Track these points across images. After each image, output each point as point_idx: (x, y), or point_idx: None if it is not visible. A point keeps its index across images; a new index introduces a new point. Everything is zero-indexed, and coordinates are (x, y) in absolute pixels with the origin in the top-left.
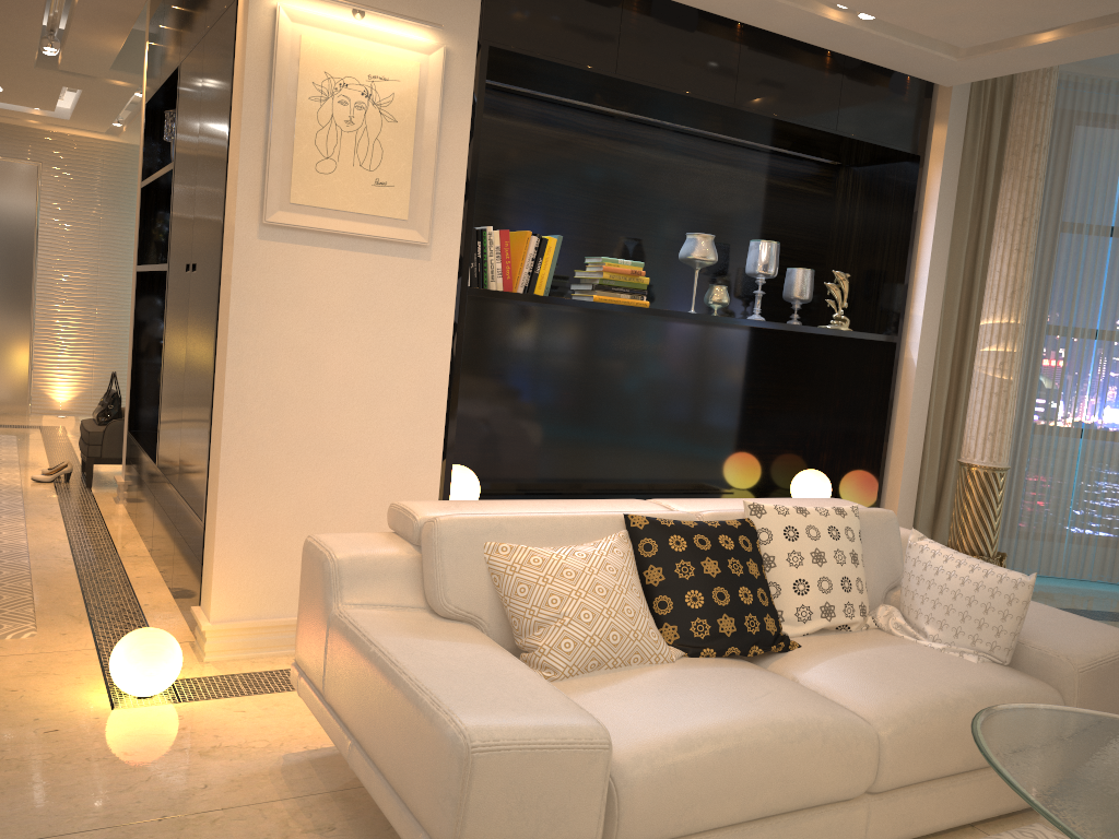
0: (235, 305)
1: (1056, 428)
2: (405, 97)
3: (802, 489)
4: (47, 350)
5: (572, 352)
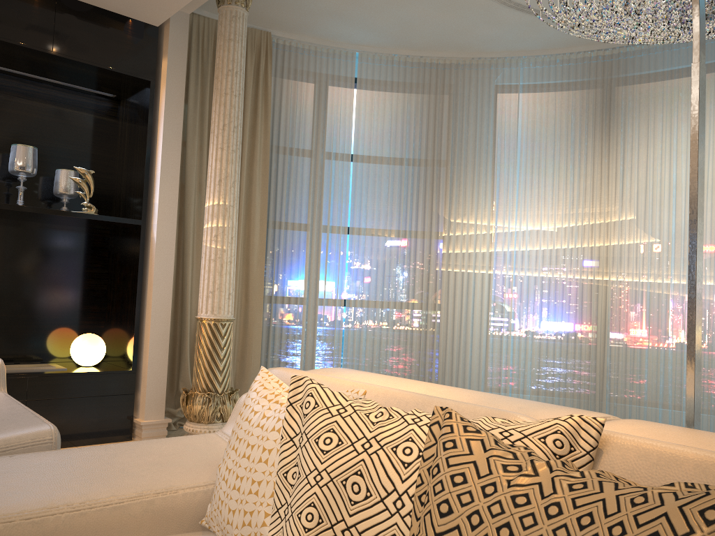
0: None
1: (325, 298)
2: None
3: (74, 349)
4: None
5: None
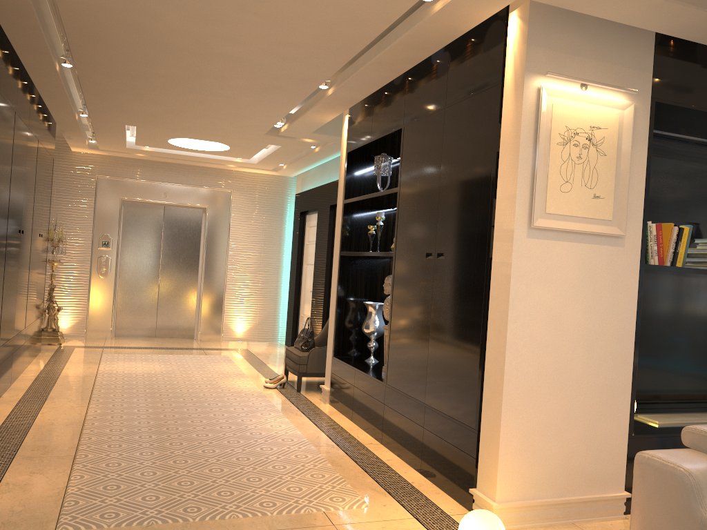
0: (513, 282)
1: None
2: (610, 139)
3: None
4: (232, 301)
5: (669, 303)
